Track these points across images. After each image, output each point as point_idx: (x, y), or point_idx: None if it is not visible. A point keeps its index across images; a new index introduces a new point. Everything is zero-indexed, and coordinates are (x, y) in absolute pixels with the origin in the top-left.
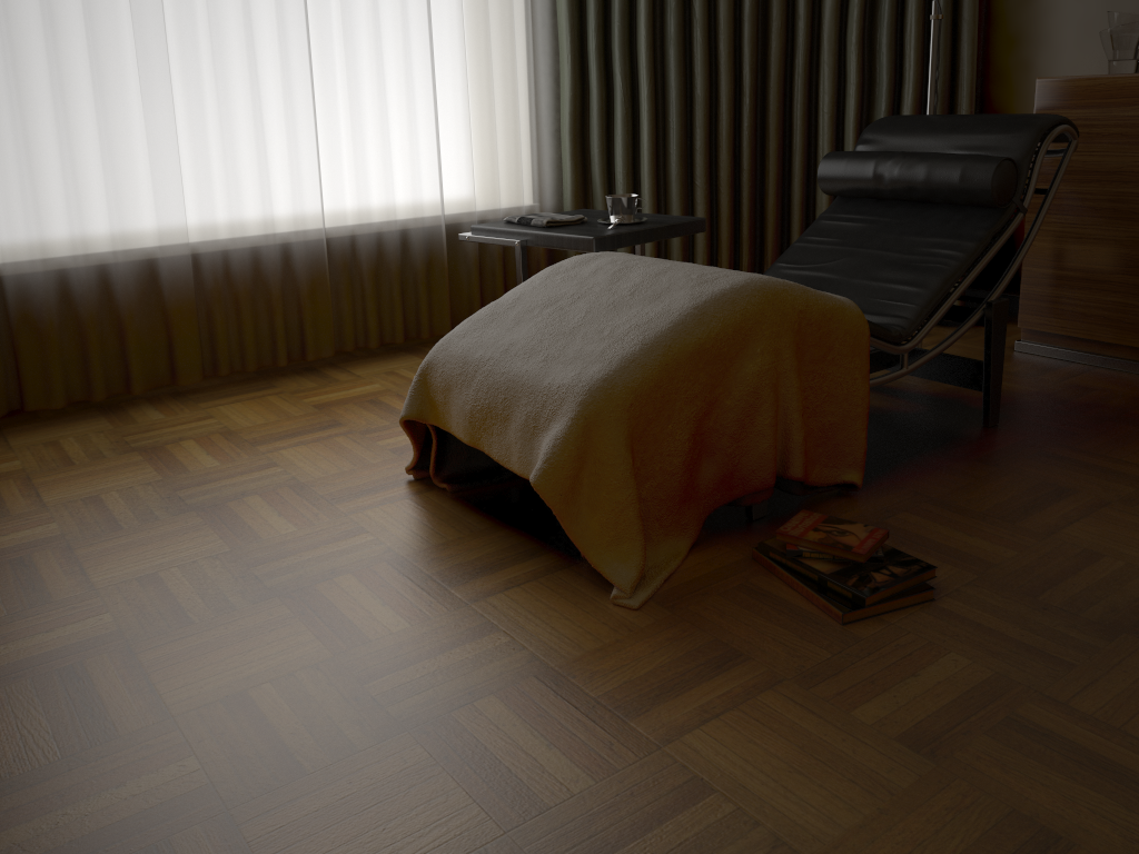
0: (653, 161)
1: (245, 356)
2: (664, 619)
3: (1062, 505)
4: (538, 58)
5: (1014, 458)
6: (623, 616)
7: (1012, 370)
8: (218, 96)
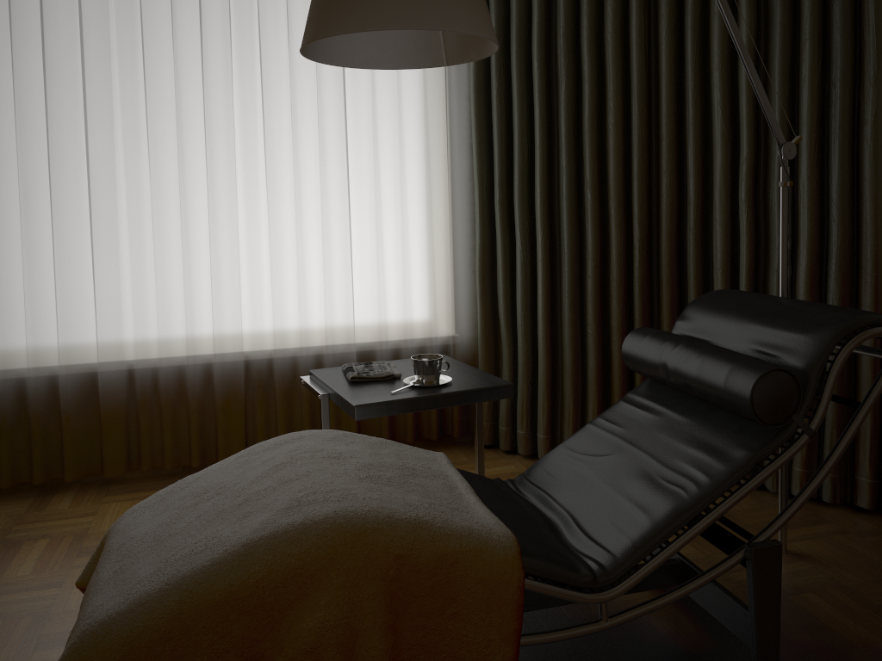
0: (546, 306)
1: (164, 456)
2: None
3: None
4: (454, 209)
5: None
6: None
7: (879, 602)
8: (154, 246)
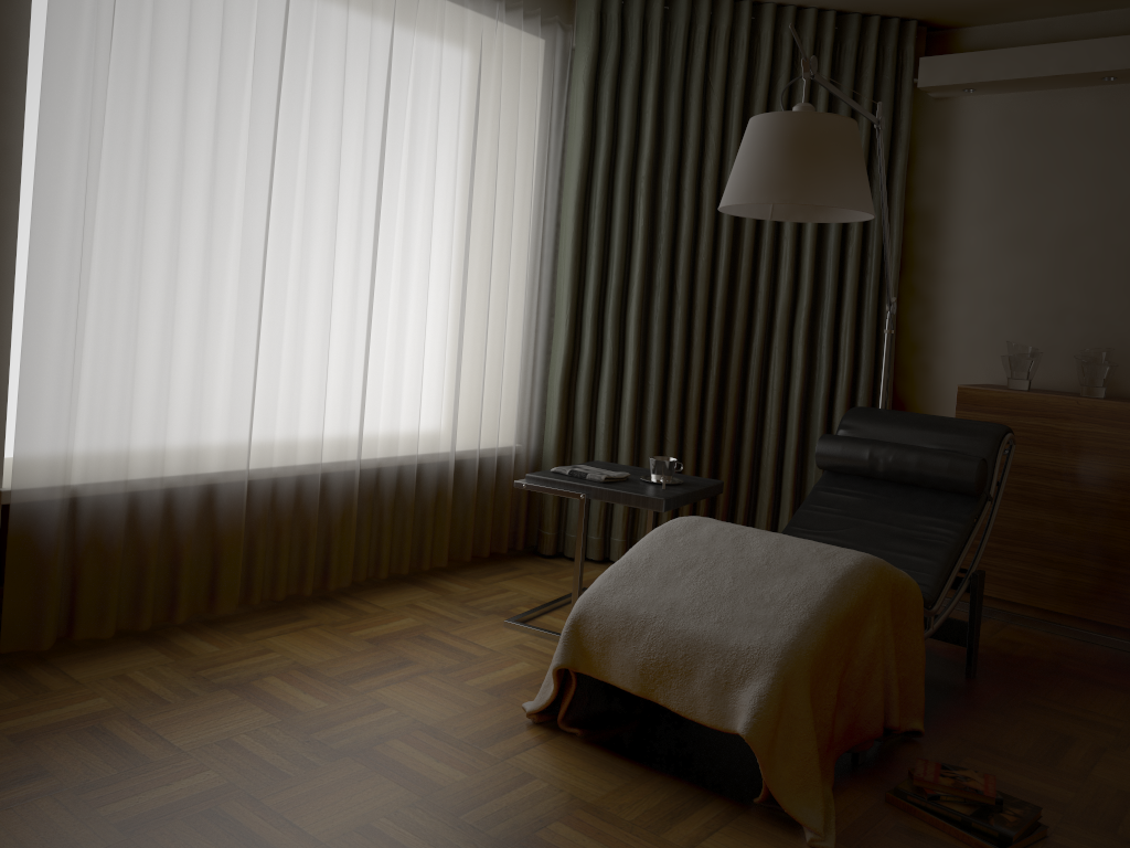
0: (634, 417)
1: (276, 584)
2: None
3: (1075, 750)
4: (540, 318)
5: (1011, 707)
6: None
7: None
8: (297, 335)
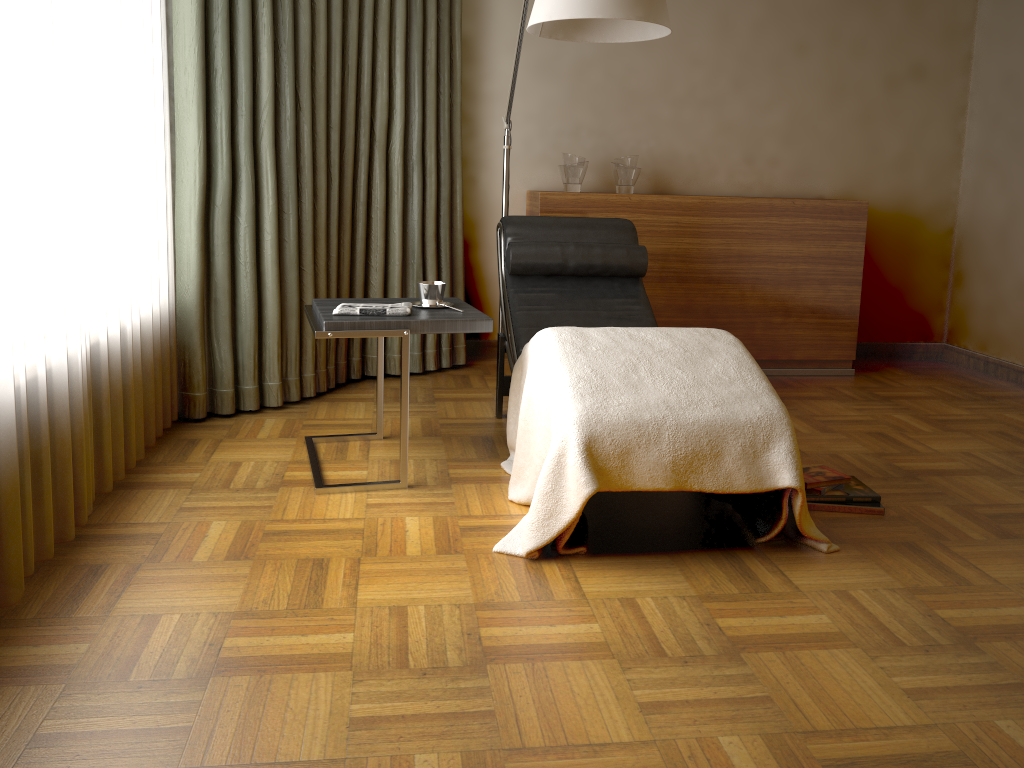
0: (278, 251)
1: (44, 538)
2: (856, 547)
3: None
4: (170, 144)
5: None
6: (845, 555)
7: None
8: (32, 172)
